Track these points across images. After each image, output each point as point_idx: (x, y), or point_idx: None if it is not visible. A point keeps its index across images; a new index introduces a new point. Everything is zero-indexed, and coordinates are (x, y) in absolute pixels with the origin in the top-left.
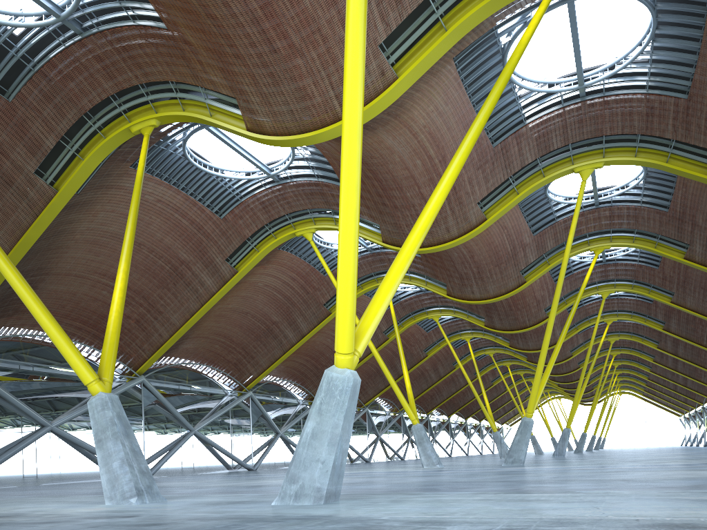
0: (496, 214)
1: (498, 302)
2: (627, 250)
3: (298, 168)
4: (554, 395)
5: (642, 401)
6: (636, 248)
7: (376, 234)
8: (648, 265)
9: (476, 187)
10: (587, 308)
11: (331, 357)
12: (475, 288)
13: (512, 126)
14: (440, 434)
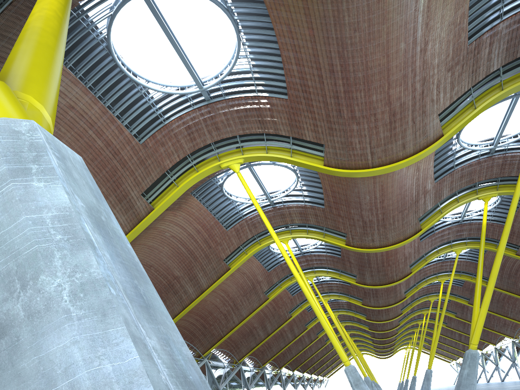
0: (455, 129)
1: (374, 259)
2: (480, 211)
3: (232, 86)
4: (360, 351)
5: (422, 353)
6: (494, 207)
7: (315, 160)
8: (499, 223)
9: (442, 94)
10: (426, 270)
11: (218, 317)
12: (376, 236)
13: (482, 27)
14: (289, 386)
